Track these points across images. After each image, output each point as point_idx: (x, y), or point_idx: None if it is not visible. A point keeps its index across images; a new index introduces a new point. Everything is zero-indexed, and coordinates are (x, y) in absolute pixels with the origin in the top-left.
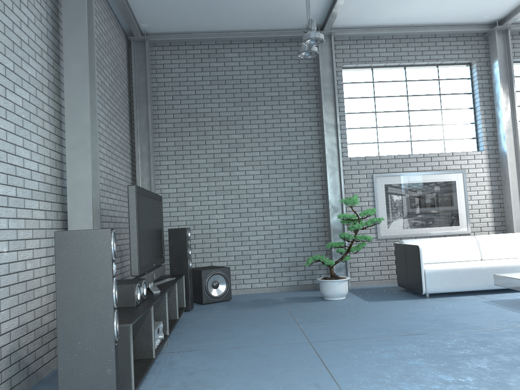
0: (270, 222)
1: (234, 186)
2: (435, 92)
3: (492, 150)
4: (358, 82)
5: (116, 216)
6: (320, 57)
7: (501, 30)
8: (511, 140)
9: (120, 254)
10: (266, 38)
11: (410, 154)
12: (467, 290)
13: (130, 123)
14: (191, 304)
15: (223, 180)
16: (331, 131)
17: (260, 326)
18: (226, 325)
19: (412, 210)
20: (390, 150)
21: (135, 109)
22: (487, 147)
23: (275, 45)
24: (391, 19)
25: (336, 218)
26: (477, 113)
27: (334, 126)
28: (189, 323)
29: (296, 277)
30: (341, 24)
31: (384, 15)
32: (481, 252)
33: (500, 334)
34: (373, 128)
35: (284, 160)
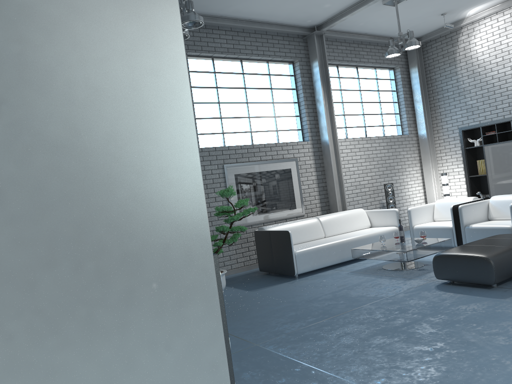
0: None
1: None
2: (268, 86)
3: (315, 140)
4: (201, 71)
5: None
6: None
7: (318, 35)
8: (330, 131)
9: None
10: None
11: (252, 144)
12: (327, 266)
13: None
14: None
15: None
16: None
17: None
18: None
19: (259, 198)
20: (234, 141)
21: None
22: (311, 137)
23: None
24: (235, 11)
25: None
26: (301, 107)
27: None
28: None
29: None
30: None
31: (231, 6)
32: (324, 230)
33: (402, 299)
34: (218, 118)
35: None
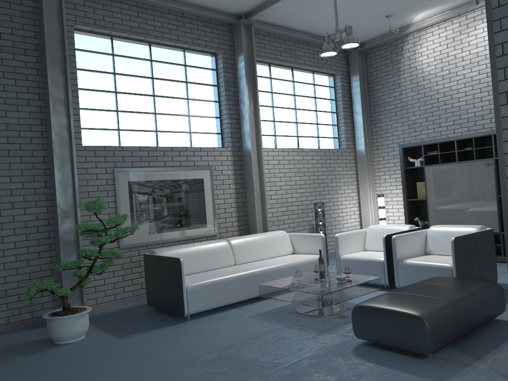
0: None
1: None
2: (182, 78)
3: (236, 147)
4: (95, 51)
5: None
6: (45, 5)
7: (246, 25)
8: (254, 138)
9: None
10: None
11: (156, 146)
12: (229, 303)
13: None
14: None
15: None
16: (61, 109)
17: None
18: None
19: (159, 212)
20: (134, 140)
21: None
22: (232, 143)
23: None
24: None
25: (67, 225)
26: (222, 107)
27: (64, 103)
28: None
29: (5, 312)
30: None
31: None
32: (235, 256)
33: (304, 371)
34: (113, 111)
35: None
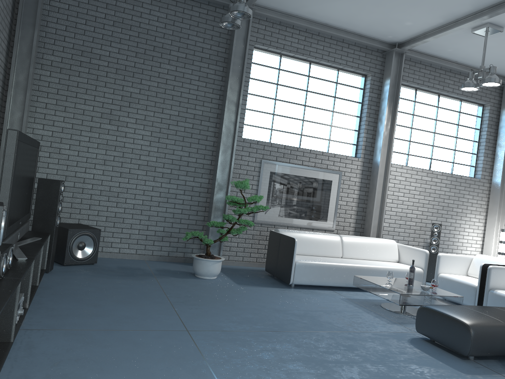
0: (152, 187)
1: (120, 142)
2: (332, 94)
3: (367, 159)
4: (266, 65)
5: None
6: (236, 30)
7: (398, 53)
8: (385, 154)
9: None
10: None
11: (298, 147)
12: (328, 285)
13: (8, 44)
14: (51, 266)
15: (108, 134)
16: (232, 108)
17: (132, 304)
18: (93, 297)
19: (289, 201)
20: (281, 139)
21: (18, 30)
22: (364, 155)
23: (192, 4)
24: (310, 13)
25: (220, 196)
26: (362, 122)
27: (235, 104)
28: (48, 289)
29: (168, 248)
30: (263, 2)
31: (306, 7)
32: (343, 250)
33: (362, 339)
34: (270, 114)
35: (178, 127)
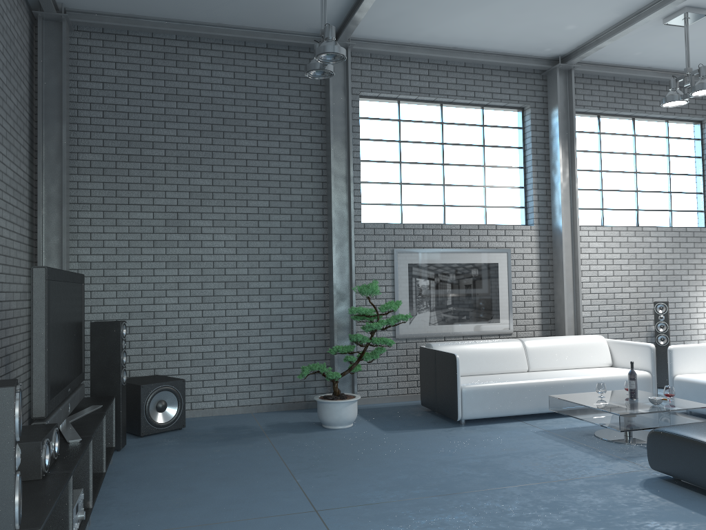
0: (248, 311)
1: (196, 255)
2: (479, 142)
3: (544, 225)
4: (380, 118)
5: (1, 300)
6: (331, 77)
7: (564, 70)
8: (568, 214)
9: (5, 361)
10: (255, 40)
11: (443, 224)
12: (513, 415)
13: (31, 149)
14: (123, 440)
15: (178, 246)
16: (341, 185)
17: (237, 480)
18: (183, 478)
19: (442, 301)
20: (417, 216)
21: (41, 128)
22: (538, 220)
23: (266, 53)
24: (430, 37)
25: (342, 308)
26: (528, 175)
27: (345, 179)
28: (121, 474)
29: (281, 391)
30: (362, 34)
31: (422, 30)
32: (529, 361)
33: (572, 490)
34: (396, 184)
35: (272, 222)
